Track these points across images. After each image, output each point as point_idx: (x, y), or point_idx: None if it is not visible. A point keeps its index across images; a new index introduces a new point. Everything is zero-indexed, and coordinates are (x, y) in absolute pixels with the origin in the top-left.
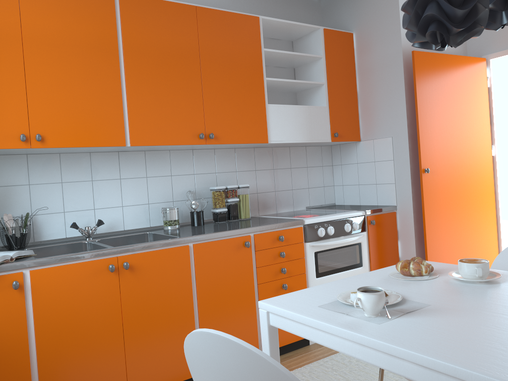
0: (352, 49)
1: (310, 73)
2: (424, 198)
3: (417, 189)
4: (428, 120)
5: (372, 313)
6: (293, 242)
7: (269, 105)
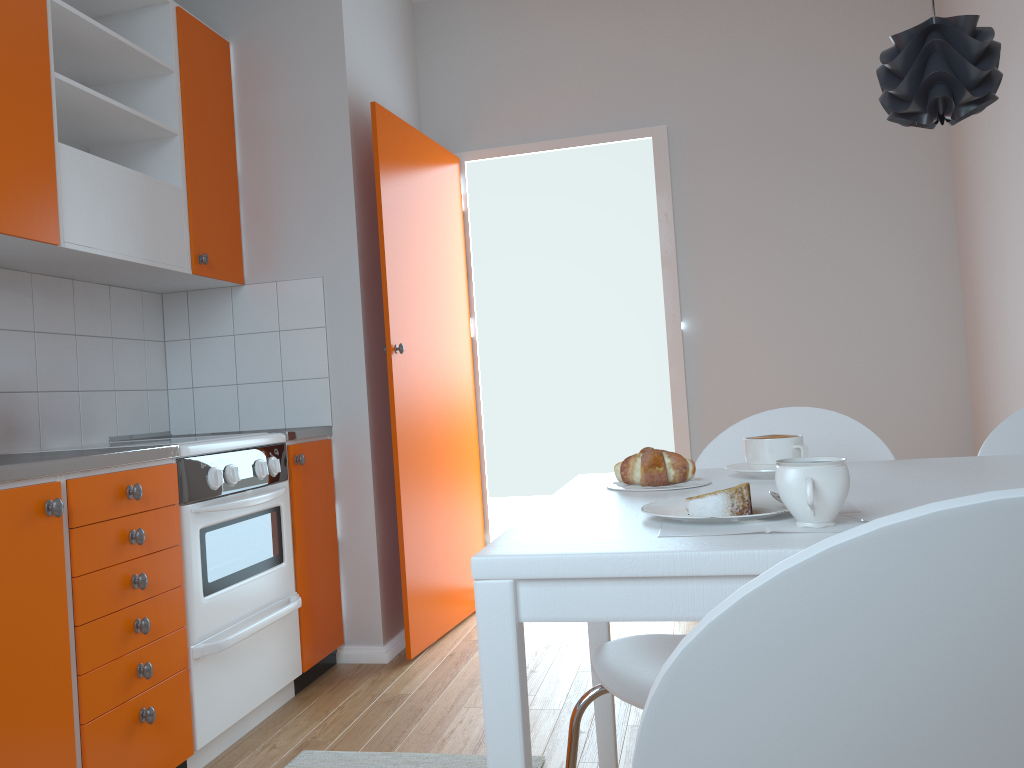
0: (230, 77)
1: (137, 105)
2: (396, 405)
3: (374, 389)
4: (397, 248)
5: (832, 515)
6: (158, 504)
7: (62, 148)
